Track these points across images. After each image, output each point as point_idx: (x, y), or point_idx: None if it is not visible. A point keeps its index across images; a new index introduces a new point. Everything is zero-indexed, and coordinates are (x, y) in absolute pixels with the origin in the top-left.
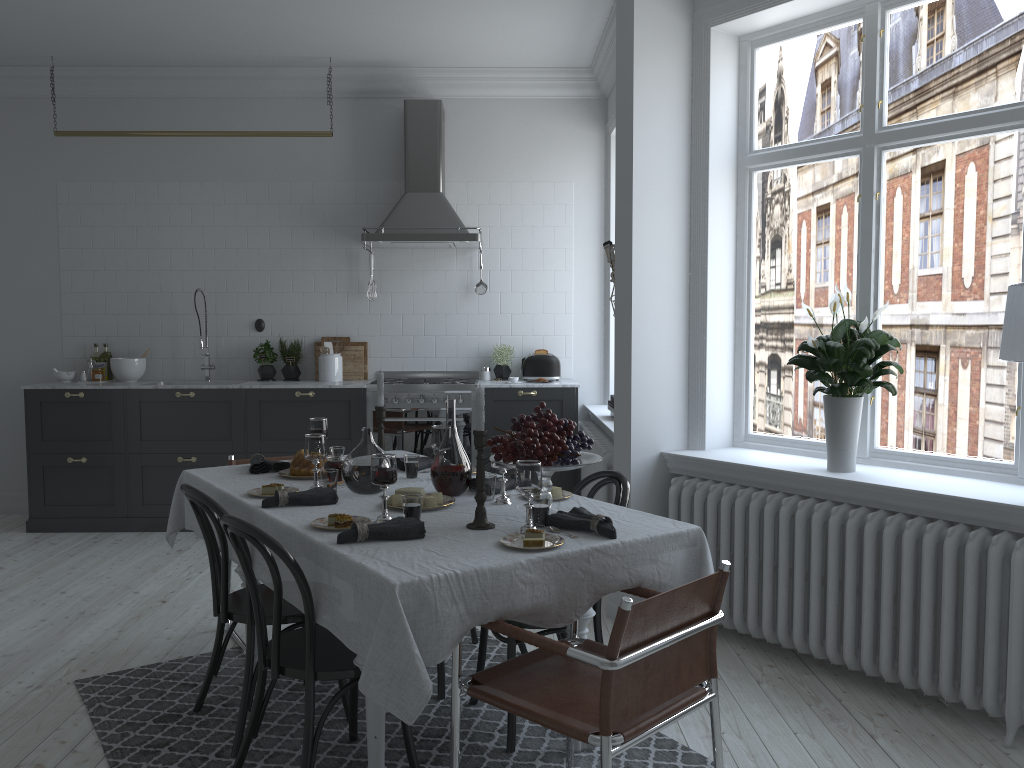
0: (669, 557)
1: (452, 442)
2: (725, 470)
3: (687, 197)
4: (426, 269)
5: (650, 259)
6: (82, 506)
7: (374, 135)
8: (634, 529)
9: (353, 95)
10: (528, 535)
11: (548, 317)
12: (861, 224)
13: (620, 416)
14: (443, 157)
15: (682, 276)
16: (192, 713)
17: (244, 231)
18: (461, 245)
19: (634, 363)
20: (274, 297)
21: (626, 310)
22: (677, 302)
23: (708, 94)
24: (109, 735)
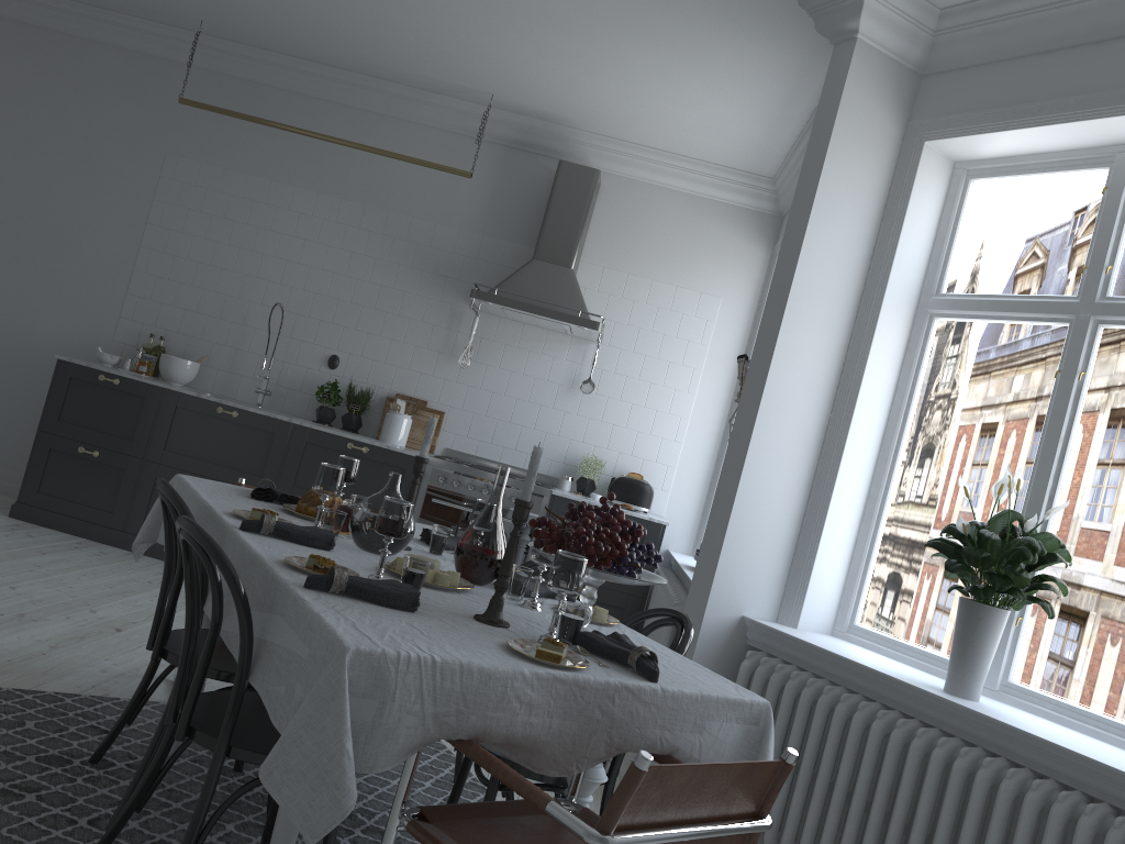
0: (719, 728)
1: (491, 518)
2: (815, 657)
3: (850, 326)
4: (533, 350)
5: (788, 384)
6: (77, 504)
7: (517, 191)
8: (683, 680)
9: (506, 143)
10: (545, 645)
11: (654, 439)
12: (1053, 405)
13: (705, 559)
14: (585, 232)
15: (821, 415)
16: (86, 763)
17: (347, 256)
18: (578, 333)
19: (738, 500)
20: (358, 336)
21: (745, 435)
22: (807, 443)
23: (903, 215)
24: None
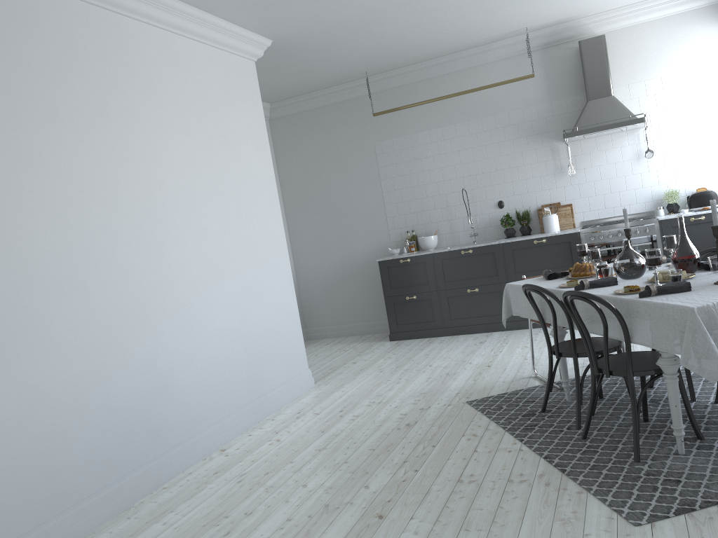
0: None
1: (685, 241)
2: None
3: None
4: (606, 149)
5: None
6: (417, 324)
7: (558, 69)
8: None
9: (541, 47)
10: None
11: (702, 165)
12: None
13: None
14: (610, 72)
15: None
16: (540, 412)
17: (483, 148)
18: (631, 127)
19: None
20: (507, 185)
21: None
22: None
23: None
24: (501, 422)
